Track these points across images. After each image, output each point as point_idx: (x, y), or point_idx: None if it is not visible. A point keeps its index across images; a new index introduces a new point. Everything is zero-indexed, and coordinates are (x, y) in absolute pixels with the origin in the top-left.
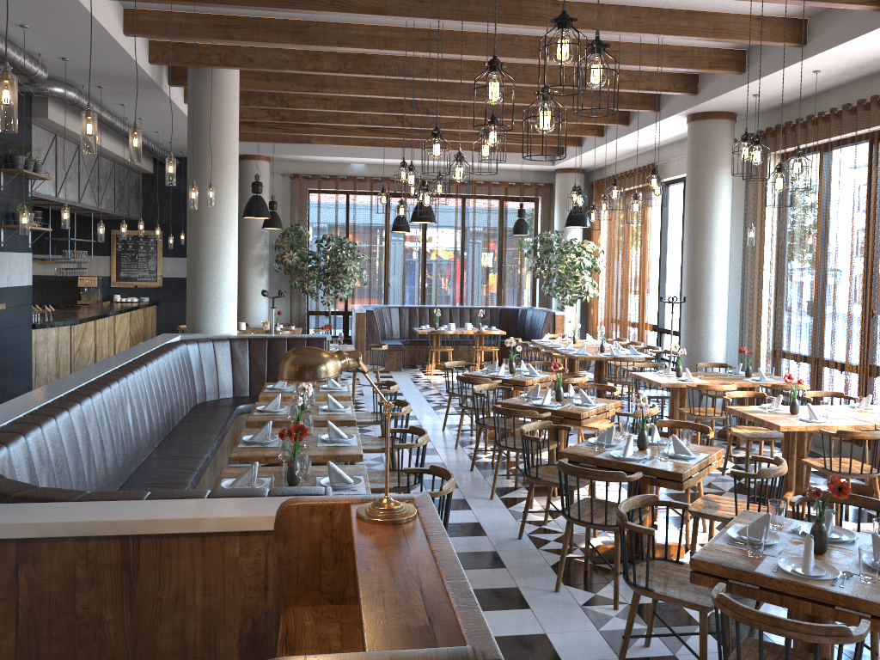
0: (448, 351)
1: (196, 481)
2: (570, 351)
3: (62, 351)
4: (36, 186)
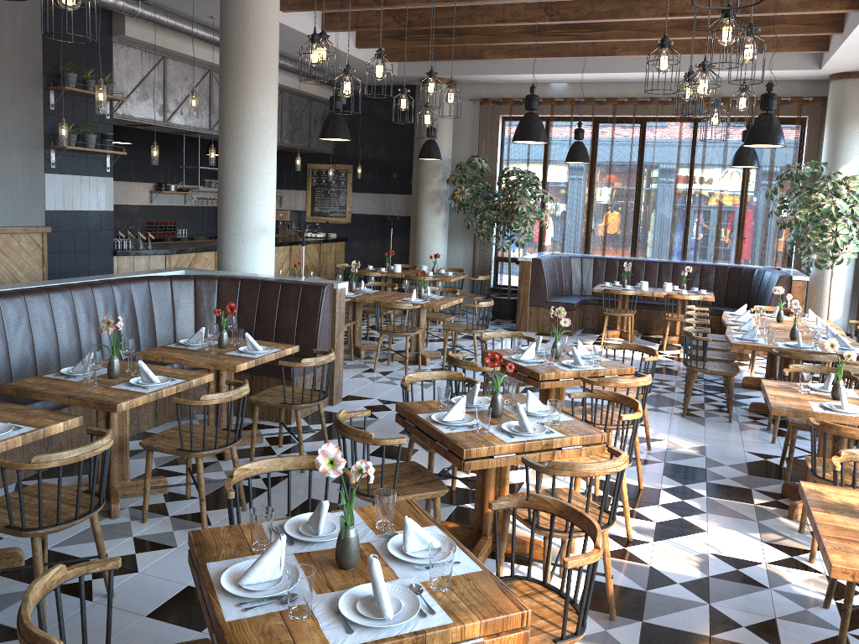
0: (631, 316)
1: None
2: (743, 332)
3: None
4: (125, 108)
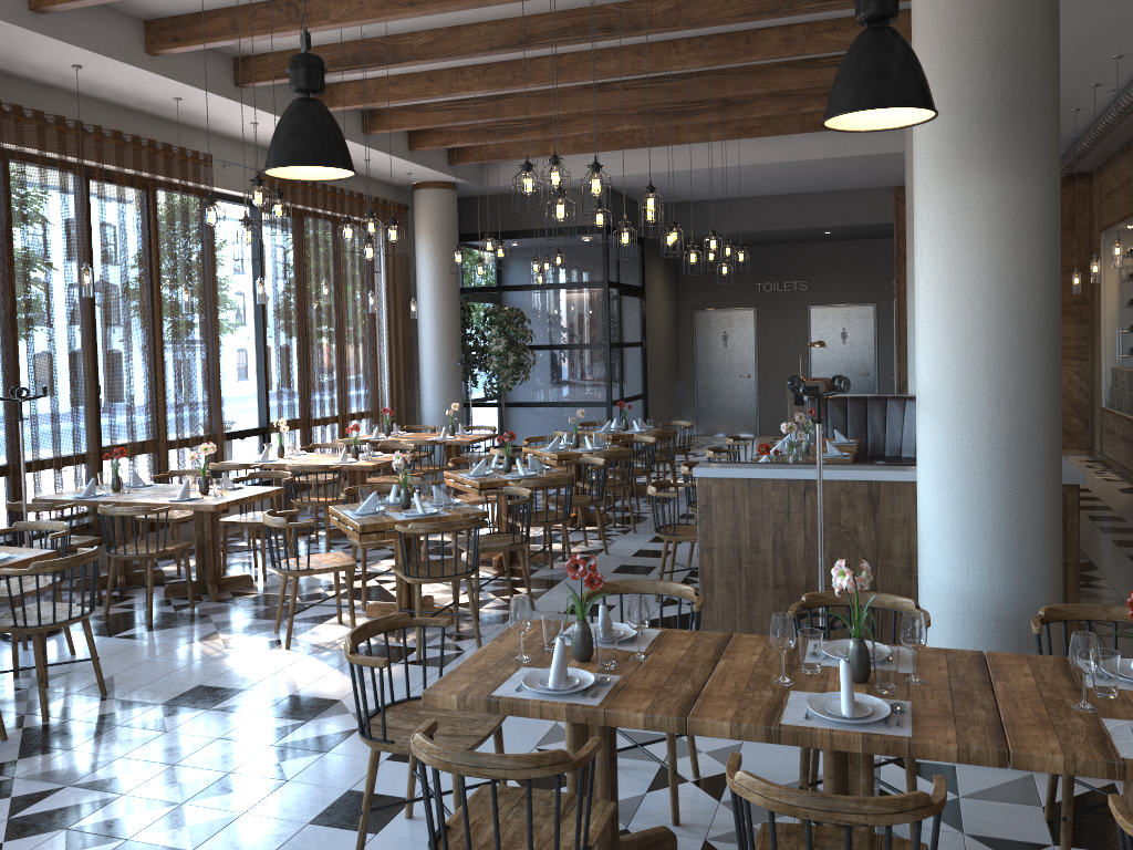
0: None
1: None
2: None
3: None
4: None
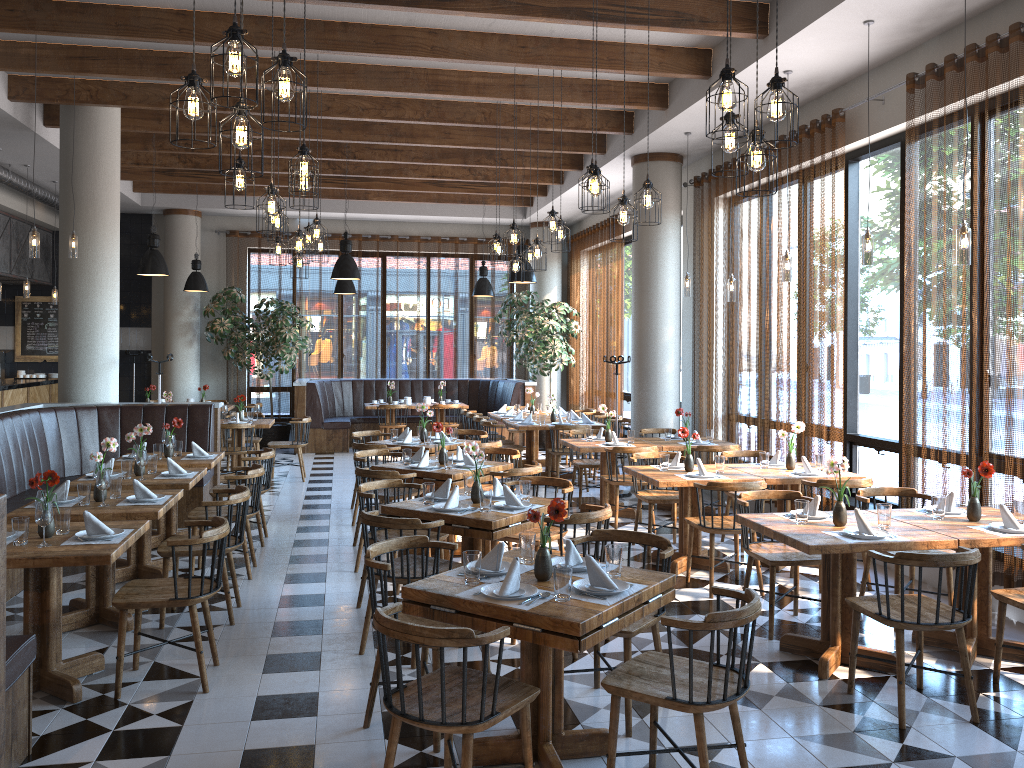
0: (401, 428)
1: None
2: (518, 421)
3: None
4: None
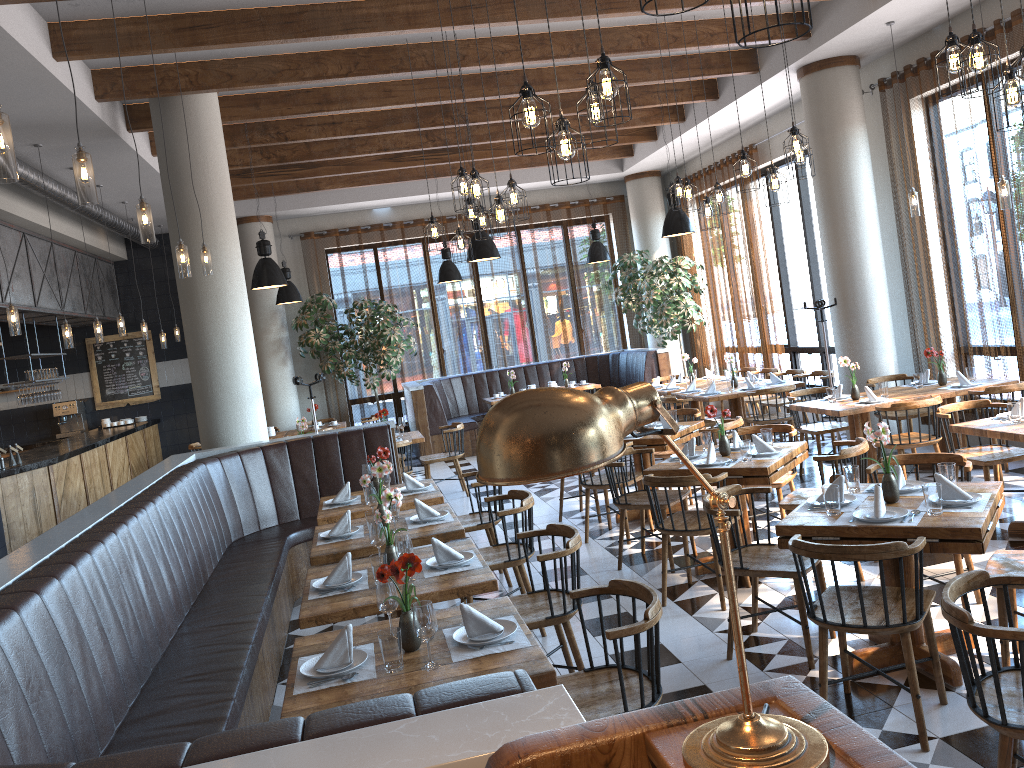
0: None
1: (253, 659)
2: (694, 392)
3: (41, 501)
4: None
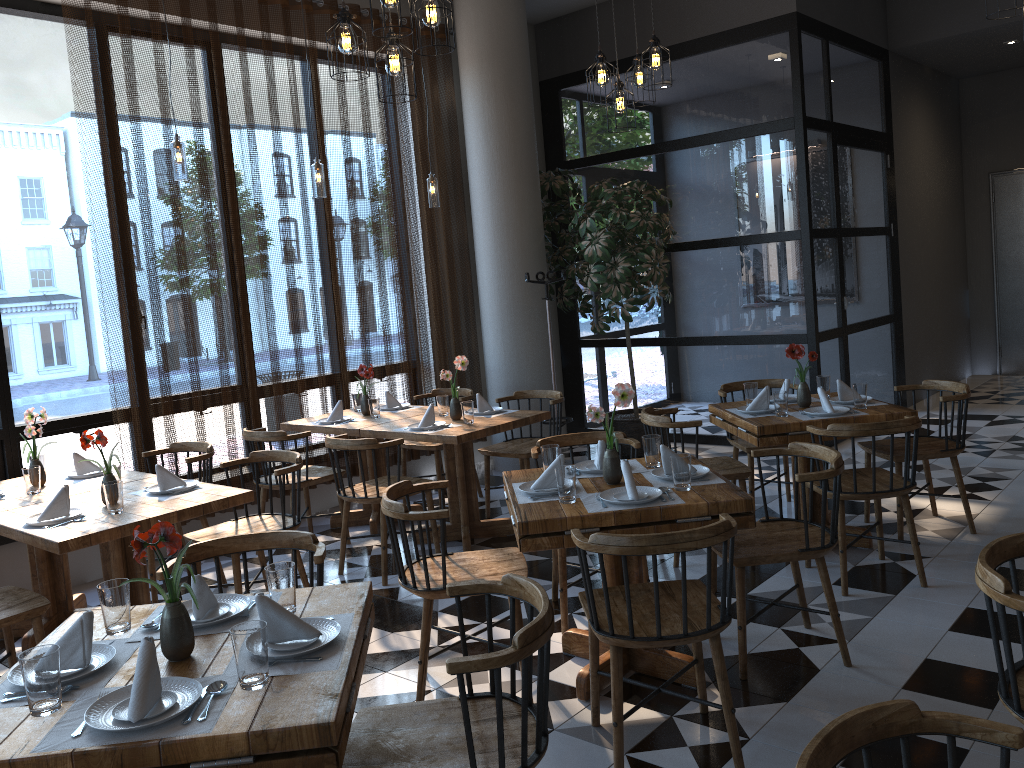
0: None
1: None
2: None
3: None
4: None
